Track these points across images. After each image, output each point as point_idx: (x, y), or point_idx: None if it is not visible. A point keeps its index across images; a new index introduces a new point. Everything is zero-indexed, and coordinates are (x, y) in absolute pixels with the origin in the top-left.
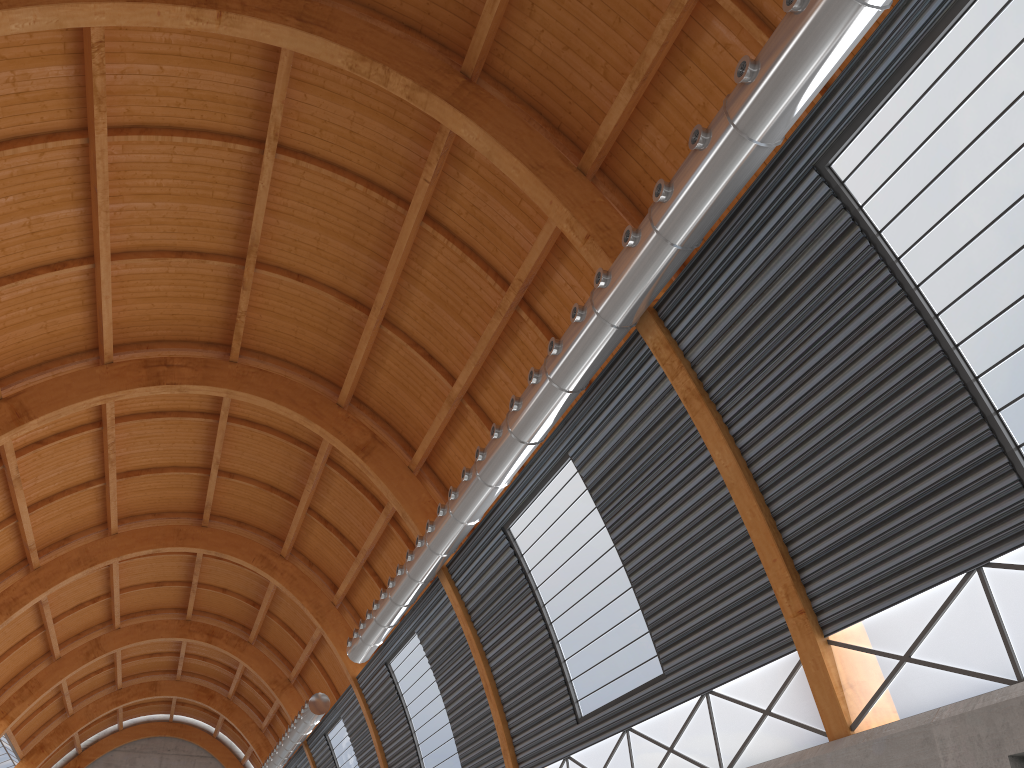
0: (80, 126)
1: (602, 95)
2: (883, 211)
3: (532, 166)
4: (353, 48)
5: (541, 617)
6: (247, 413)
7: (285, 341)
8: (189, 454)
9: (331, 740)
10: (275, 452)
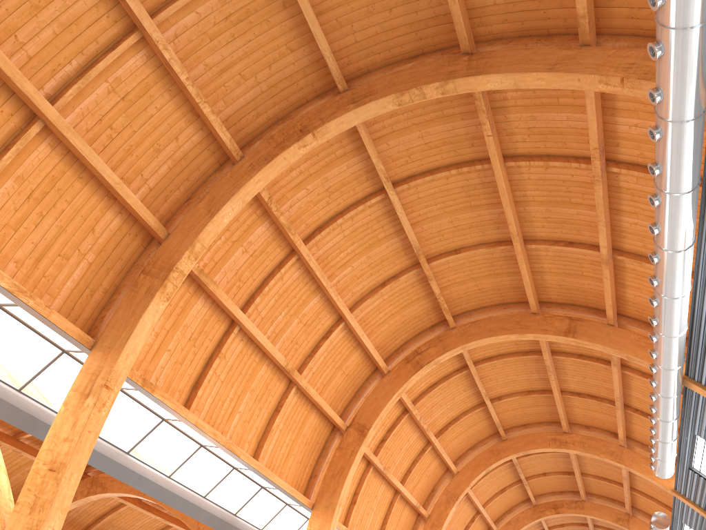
0: (289, 250)
1: None
2: None
3: (549, 68)
4: (392, 92)
5: None
6: (482, 354)
7: (474, 295)
8: (466, 400)
9: None
10: (515, 368)
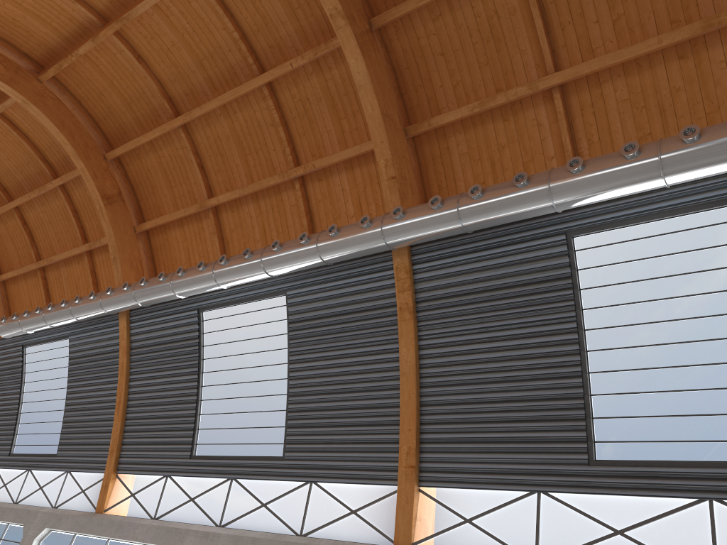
0: None
1: (444, 96)
2: (589, 280)
3: (383, 112)
4: None
5: (197, 379)
6: (15, 117)
7: (90, 90)
8: None
9: None
10: (17, 155)
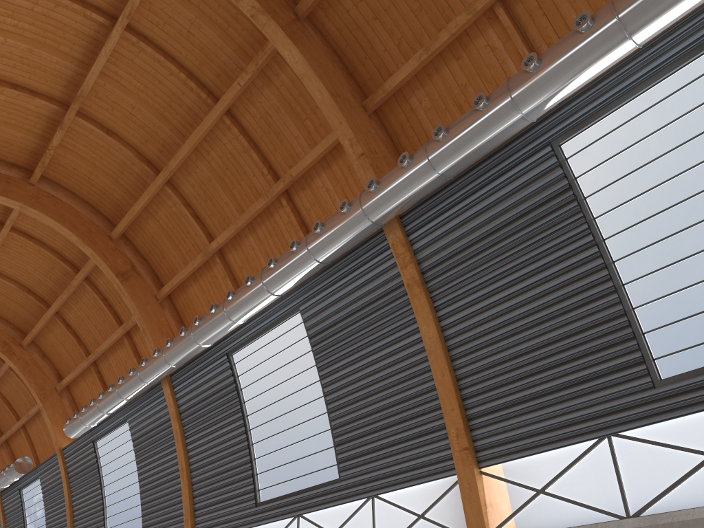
0: None
1: (392, 59)
2: (591, 184)
3: (333, 93)
4: None
5: (243, 424)
6: (27, 228)
7: (79, 179)
8: None
9: (24, 494)
10: (41, 263)
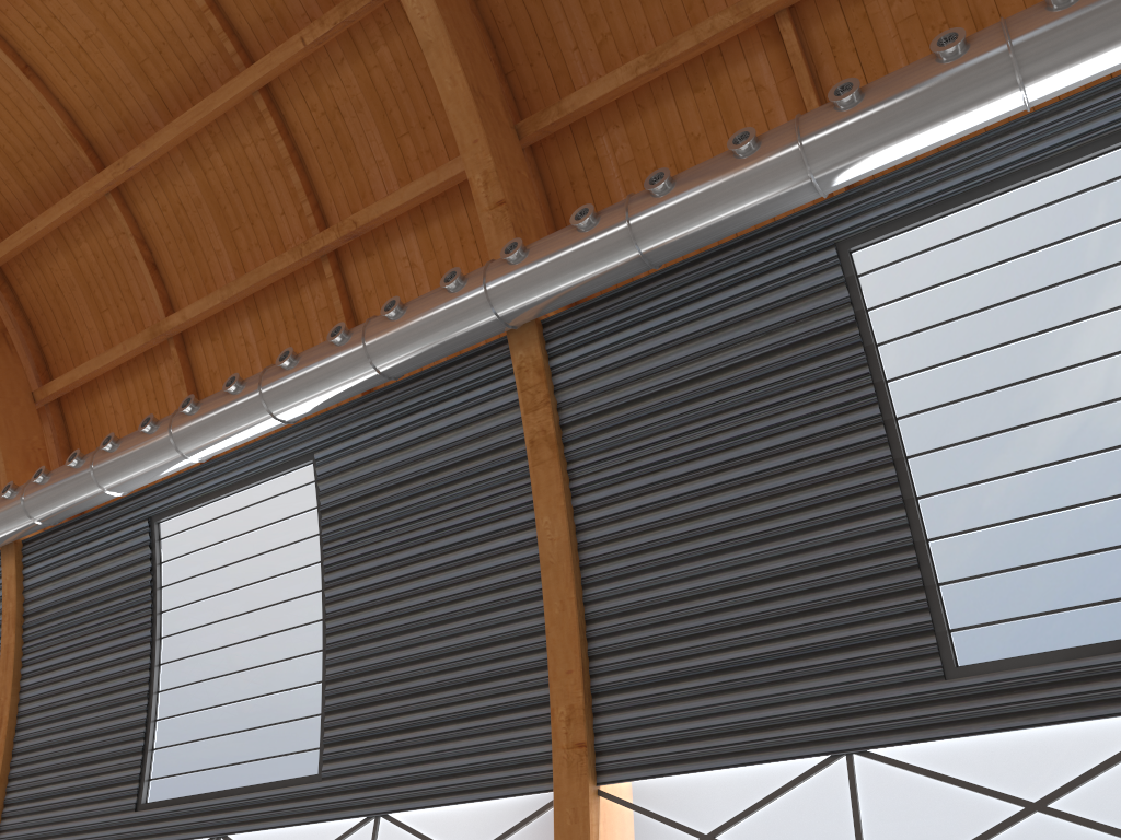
0: None
1: (583, 66)
2: (891, 325)
3: (474, 88)
4: None
5: (149, 652)
6: None
7: None
8: None
9: None
10: None
